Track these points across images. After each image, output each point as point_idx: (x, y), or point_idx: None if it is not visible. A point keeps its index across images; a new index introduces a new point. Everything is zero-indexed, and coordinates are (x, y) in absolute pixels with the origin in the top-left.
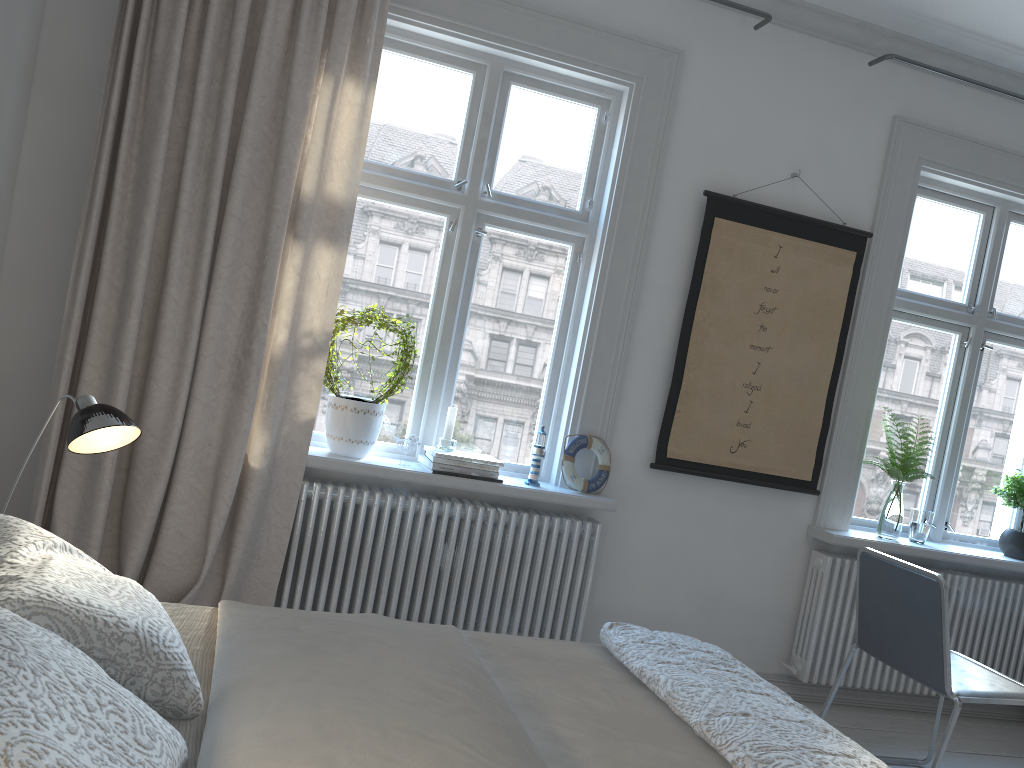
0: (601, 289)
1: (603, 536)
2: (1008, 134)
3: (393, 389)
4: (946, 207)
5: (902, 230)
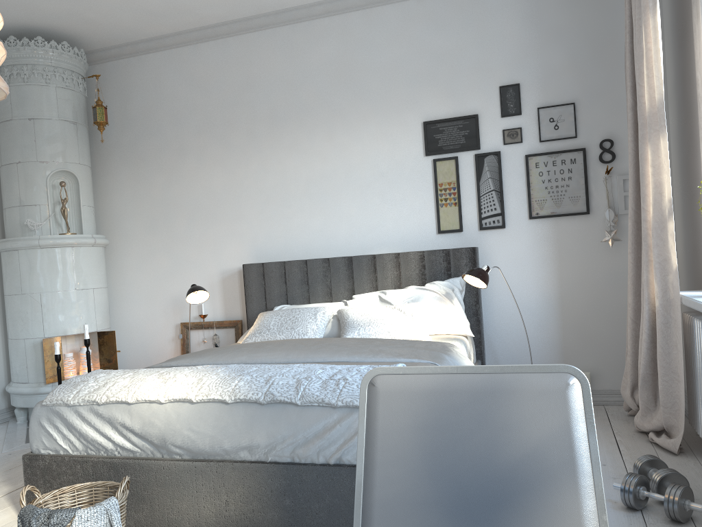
0: None
1: None
2: None
3: None
4: None
5: None
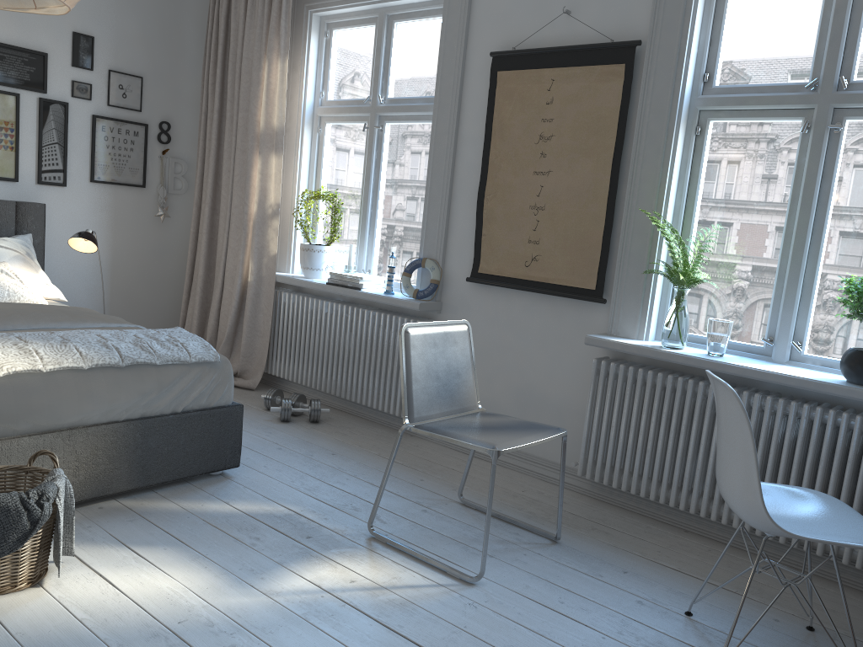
0: (431, 149)
1: None
2: None
3: (332, 236)
4: None
5: (680, 26)
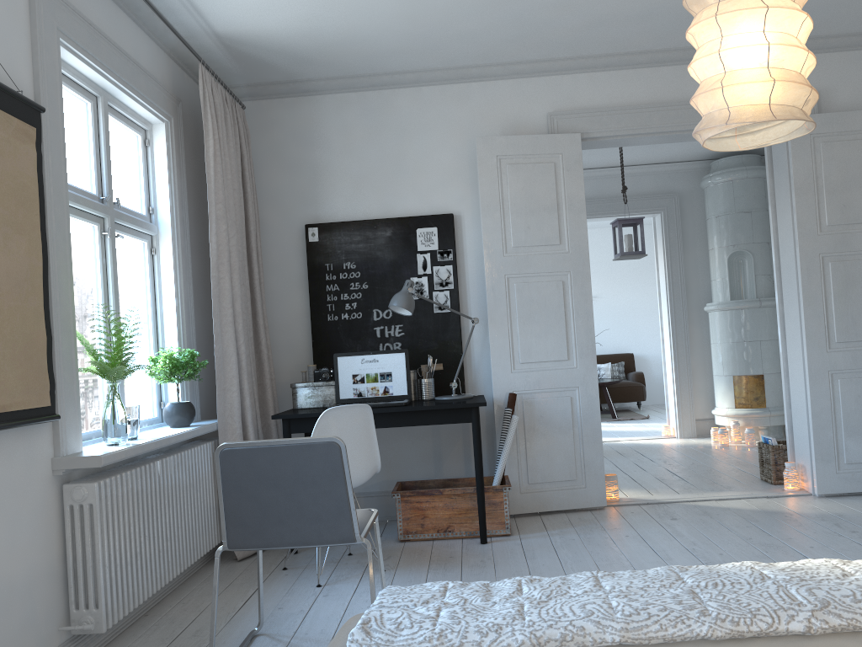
0: None
1: None
2: (104, 23)
3: None
4: (65, 90)
5: (61, 108)
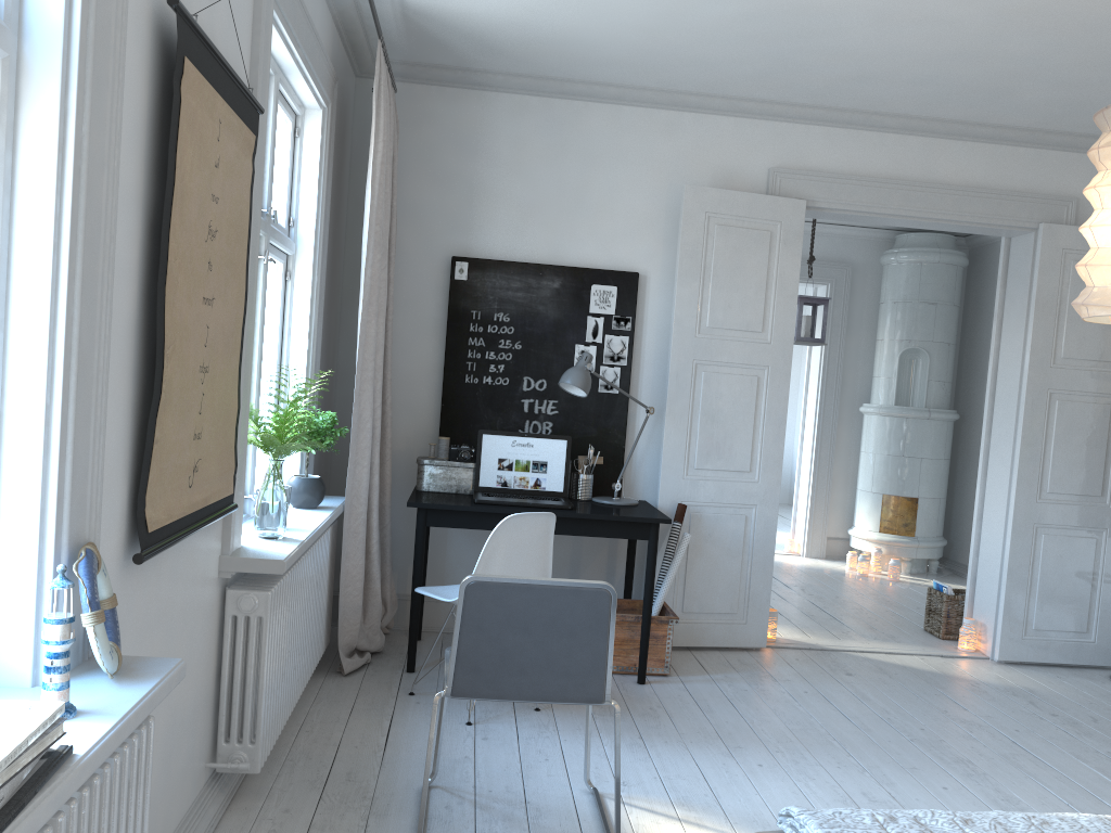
0: (77, 204)
1: None
2: None
3: None
4: None
5: (267, 104)
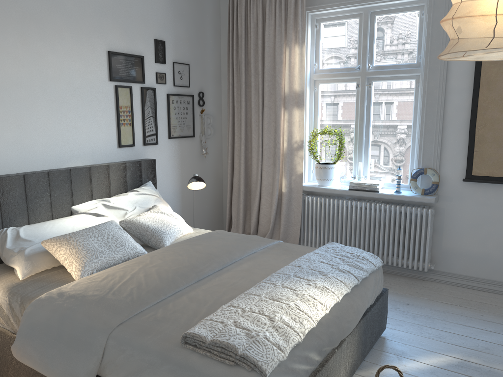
0: (424, 98)
1: (443, 215)
2: None
3: (338, 158)
4: None
5: None
